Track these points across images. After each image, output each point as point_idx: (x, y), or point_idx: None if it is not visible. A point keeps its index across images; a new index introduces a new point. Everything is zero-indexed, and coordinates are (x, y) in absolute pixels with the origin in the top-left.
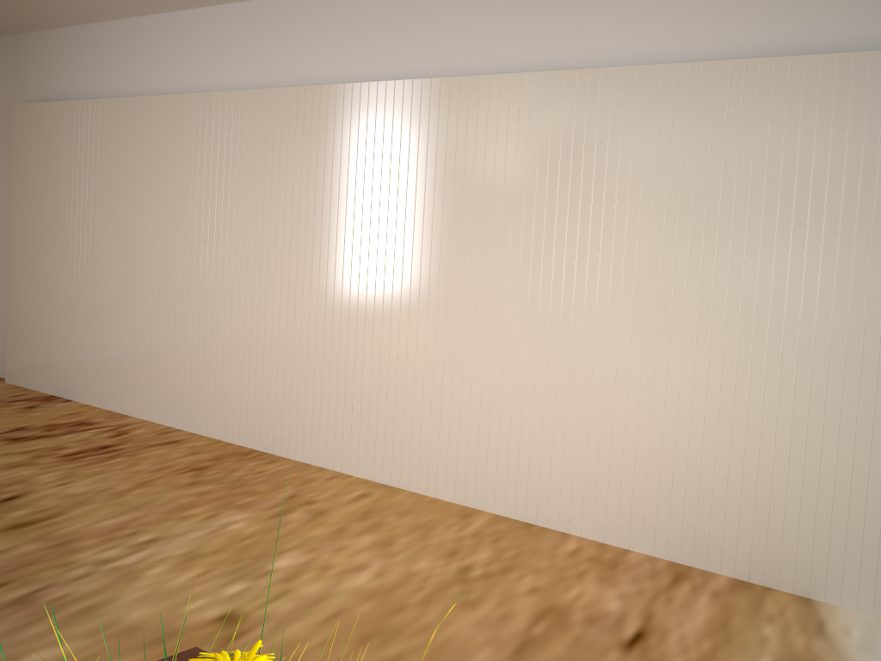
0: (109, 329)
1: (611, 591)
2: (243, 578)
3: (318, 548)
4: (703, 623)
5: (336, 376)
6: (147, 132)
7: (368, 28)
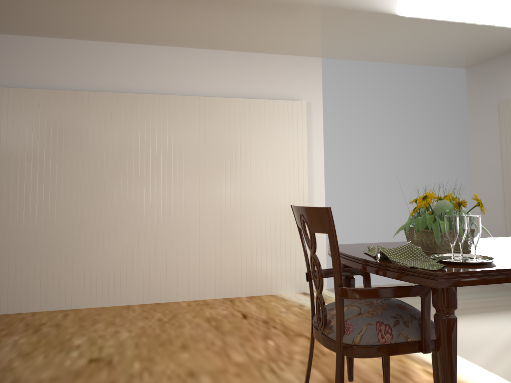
0: None
1: (218, 309)
2: (71, 350)
3: (84, 333)
4: (255, 307)
5: (28, 255)
6: None
7: (40, 60)
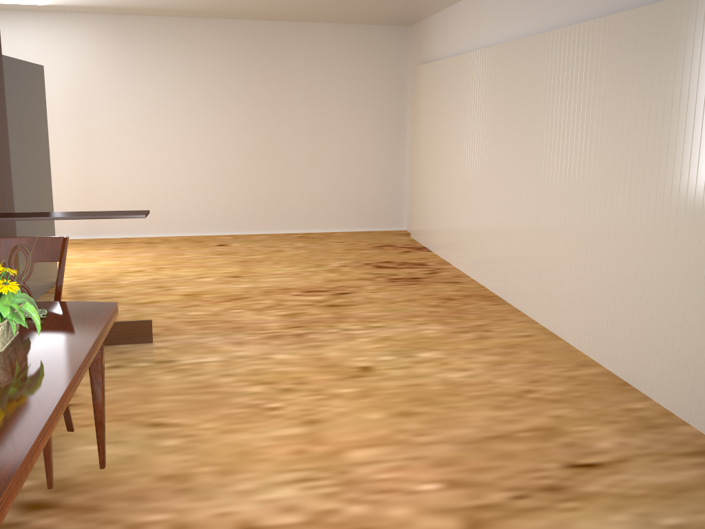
0: (444, 208)
1: (618, 438)
2: (396, 355)
3: (455, 354)
4: (663, 482)
5: (533, 250)
6: (460, 79)
7: None
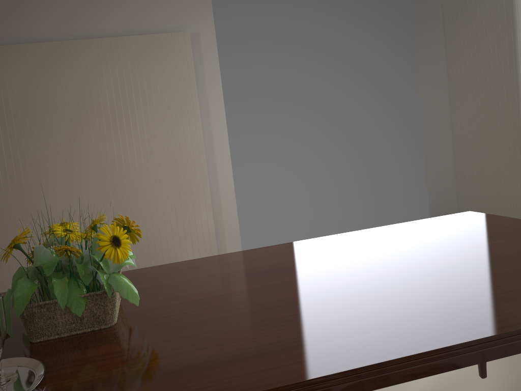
0: None
1: None
2: None
3: None
4: None
5: None
6: None
7: None
